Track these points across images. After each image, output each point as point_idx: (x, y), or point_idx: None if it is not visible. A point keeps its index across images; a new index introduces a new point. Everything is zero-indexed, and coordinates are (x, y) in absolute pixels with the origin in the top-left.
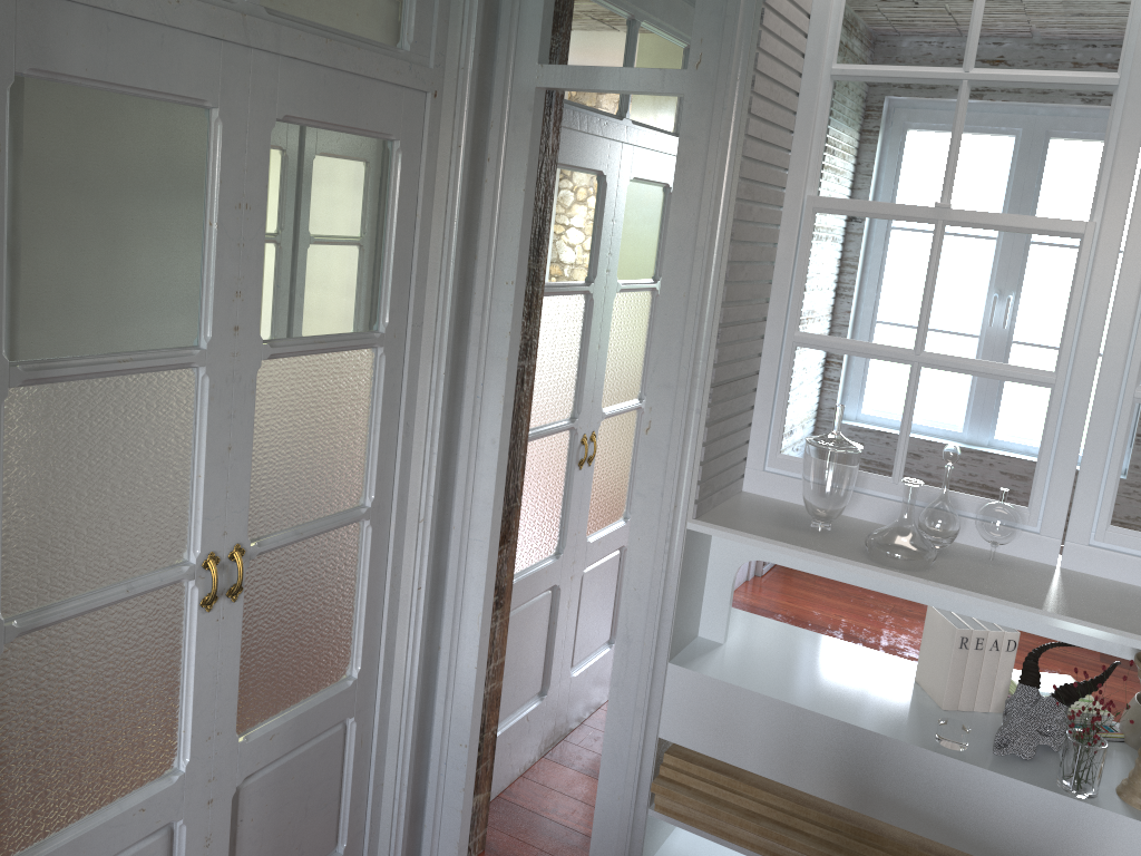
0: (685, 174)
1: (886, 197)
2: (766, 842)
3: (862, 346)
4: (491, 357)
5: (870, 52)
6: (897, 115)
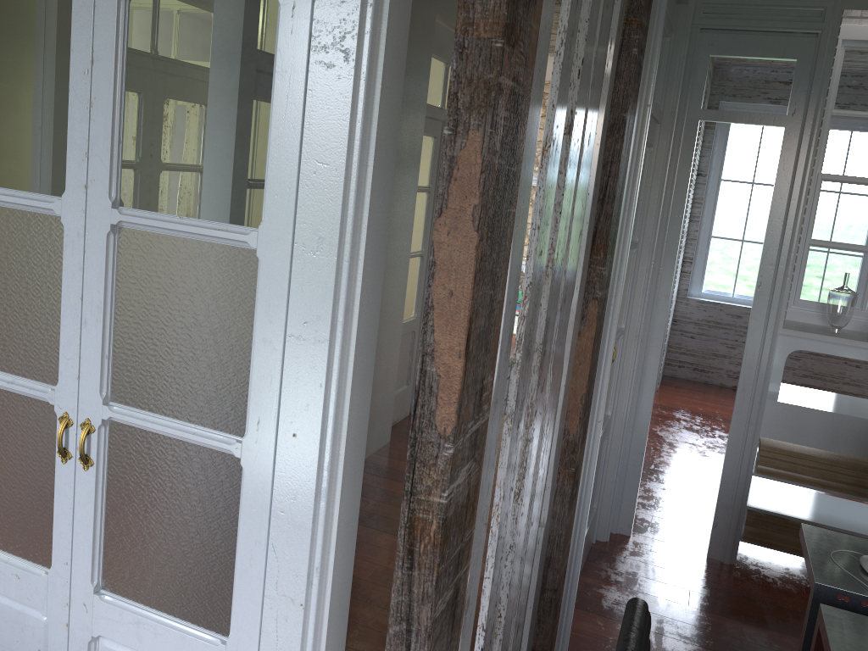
0: (784, 164)
1: (858, 174)
2: (819, 479)
3: (846, 245)
4: (667, 253)
5: (852, 105)
6: (865, 135)
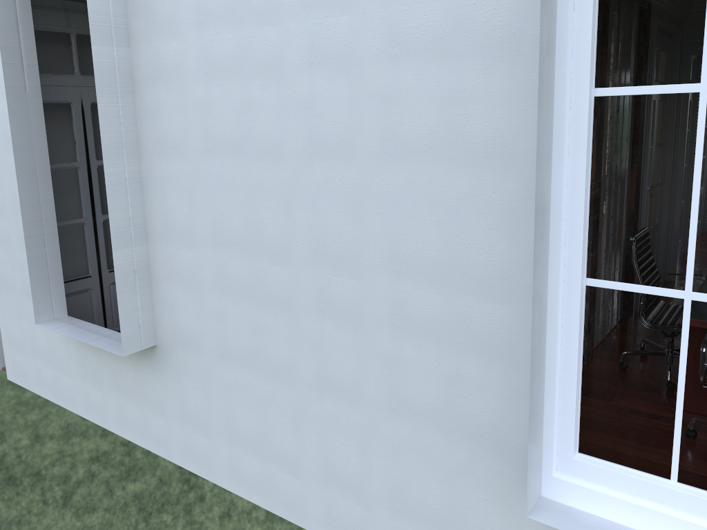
0: None
1: None
2: None
3: None
4: (680, 147)
5: None
6: None
